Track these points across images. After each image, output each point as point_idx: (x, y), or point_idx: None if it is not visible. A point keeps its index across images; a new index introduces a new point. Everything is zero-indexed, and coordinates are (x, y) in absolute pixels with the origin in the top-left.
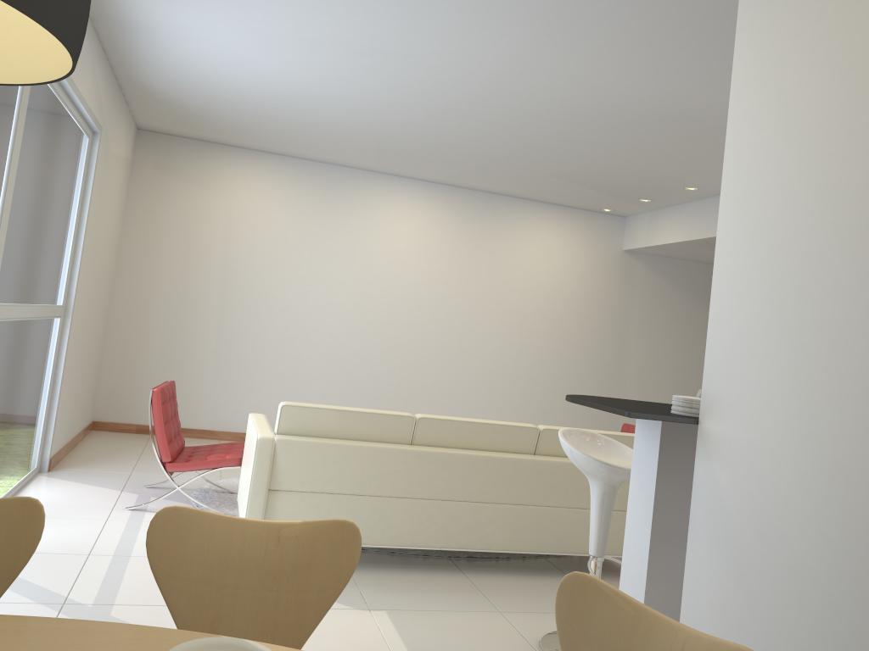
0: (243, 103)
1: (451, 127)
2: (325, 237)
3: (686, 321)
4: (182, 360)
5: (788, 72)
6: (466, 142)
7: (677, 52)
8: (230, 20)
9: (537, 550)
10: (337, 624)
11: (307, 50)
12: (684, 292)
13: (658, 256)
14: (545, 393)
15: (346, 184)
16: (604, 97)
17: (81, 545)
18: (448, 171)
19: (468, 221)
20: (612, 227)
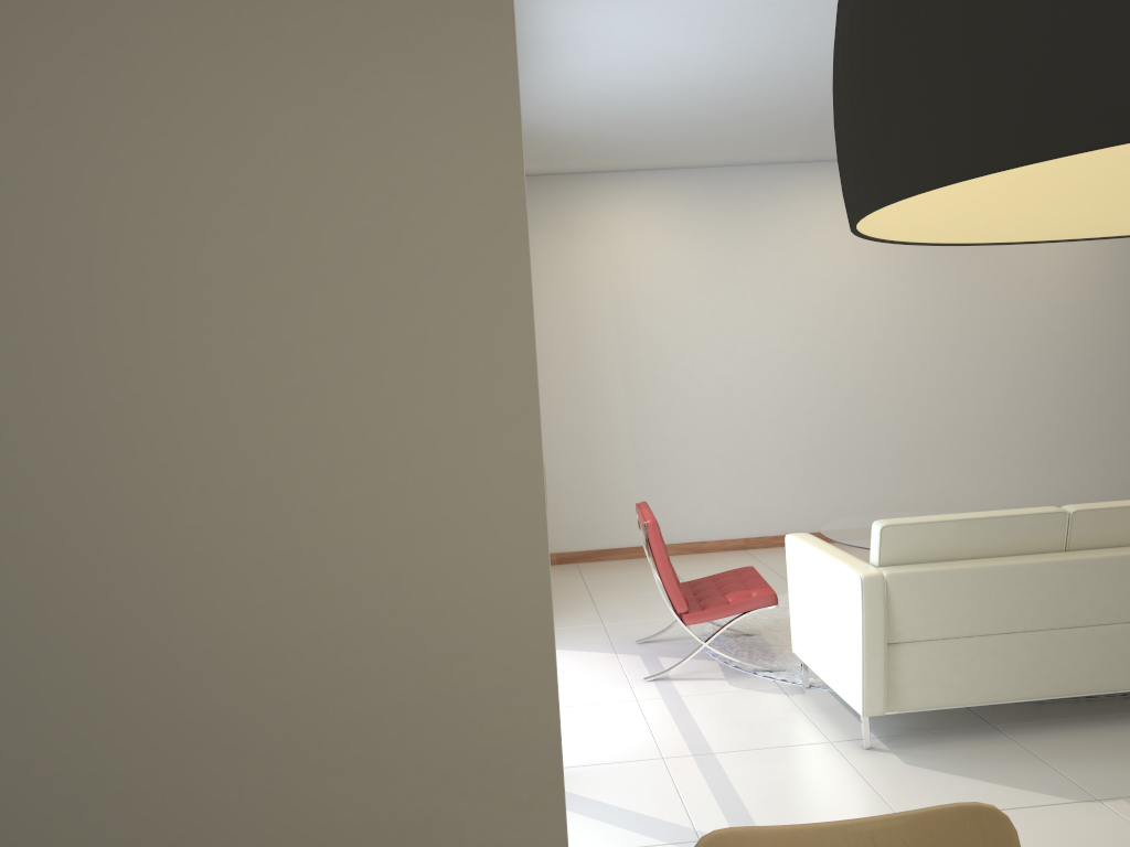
0: (637, 114)
1: None
2: (741, 267)
3: None
4: (593, 463)
5: None
6: None
7: None
8: (668, 6)
9: None
10: (1078, 831)
11: (766, 20)
12: None
13: None
14: (1086, 421)
15: (755, 188)
16: None
17: (640, 744)
18: None
19: None
20: None
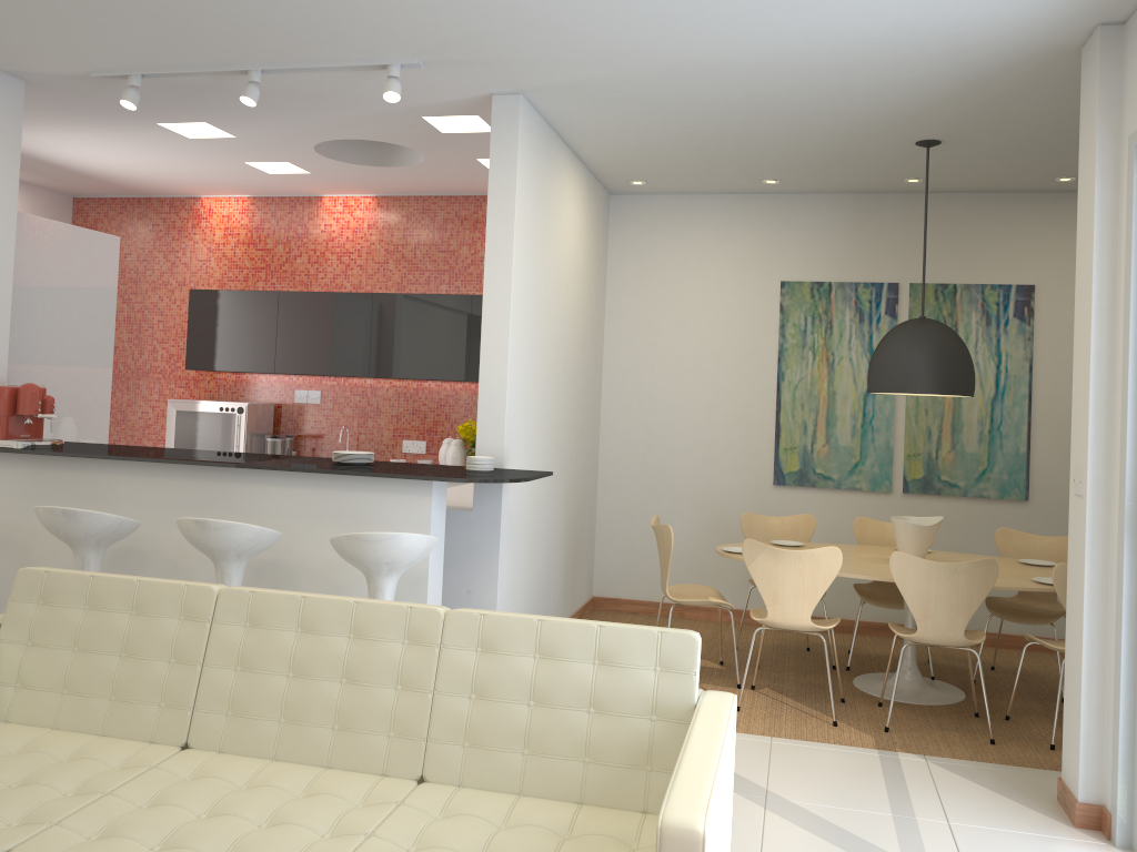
0: None
1: None
2: None
3: None
4: None
5: (528, 257)
6: None
7: None
8: None
9: None
10: None
11: None
12: None
13: None
14: None
15: None
16: None
17: None
18: None
19: None
20: None
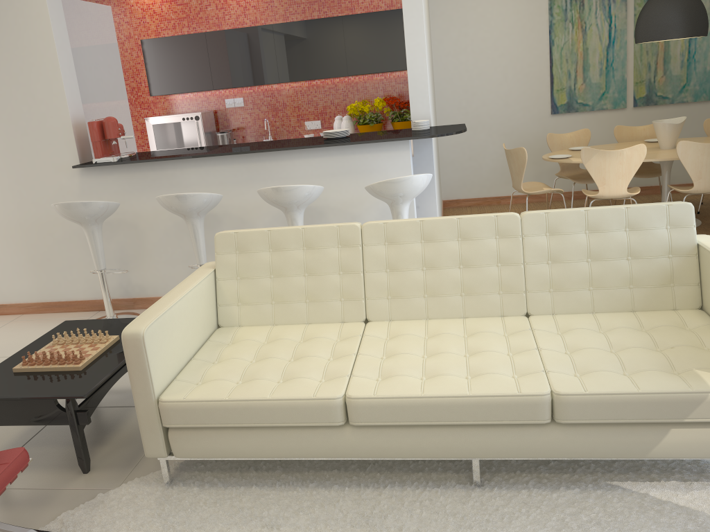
0: None
1: None
2: None
3: None
4: None
5: None
6: None
7: None
8: None
9: None
10: None
11: None
12: None
13: None
14: None
15: None
16: None
17: None
18: None
19: None
20: None
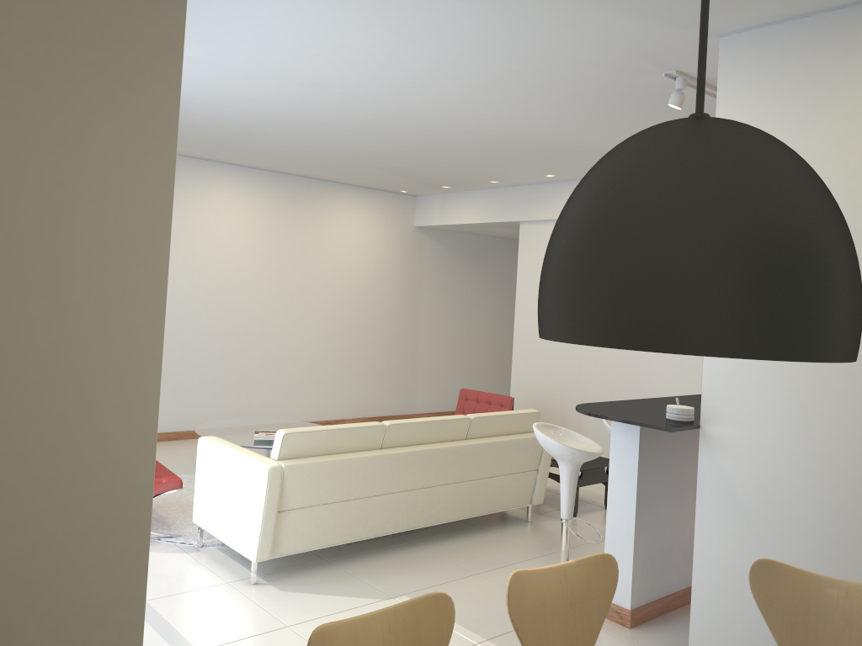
0: None
1: (319, 134)
2: None
3: (463, 285)
4: None
5: None
6: (321, 144)
7: (573, 109)
8: None
9: (469, 515)
10: None
11: (235, 75)
12: (461, 261)
13: (442, 230)
14: (357, 361)
15: None
16: (485, 127)
17: None
18: (277, 161)
19: (284, 205)
20: (406, 206)
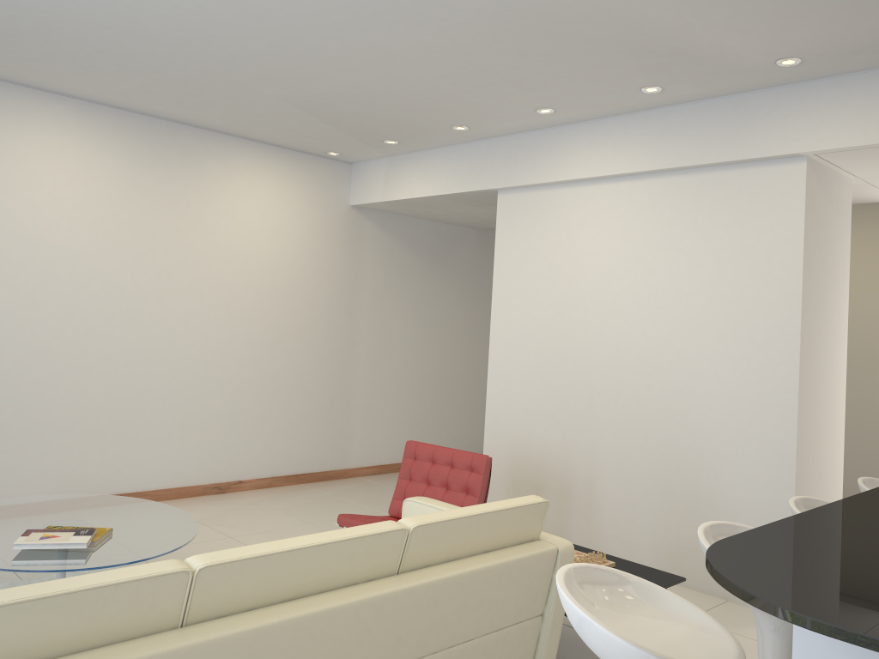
0: None
1: None
2: None
3: (419, 290)
4: None
5: None
6: (170, 32)
7: None
8: None
9: None
10: None
11: None
12: (416, 256)
13: (389, 213)
14: (263, 395)
15: None
16: None
17: None
18: (122, 84)
19: (147, 163)
20: (337, 176)
